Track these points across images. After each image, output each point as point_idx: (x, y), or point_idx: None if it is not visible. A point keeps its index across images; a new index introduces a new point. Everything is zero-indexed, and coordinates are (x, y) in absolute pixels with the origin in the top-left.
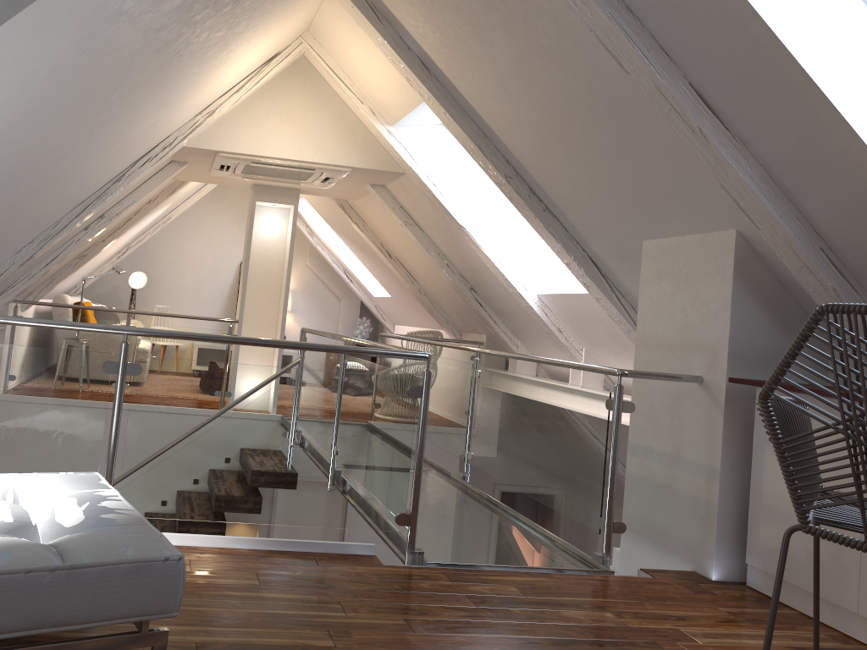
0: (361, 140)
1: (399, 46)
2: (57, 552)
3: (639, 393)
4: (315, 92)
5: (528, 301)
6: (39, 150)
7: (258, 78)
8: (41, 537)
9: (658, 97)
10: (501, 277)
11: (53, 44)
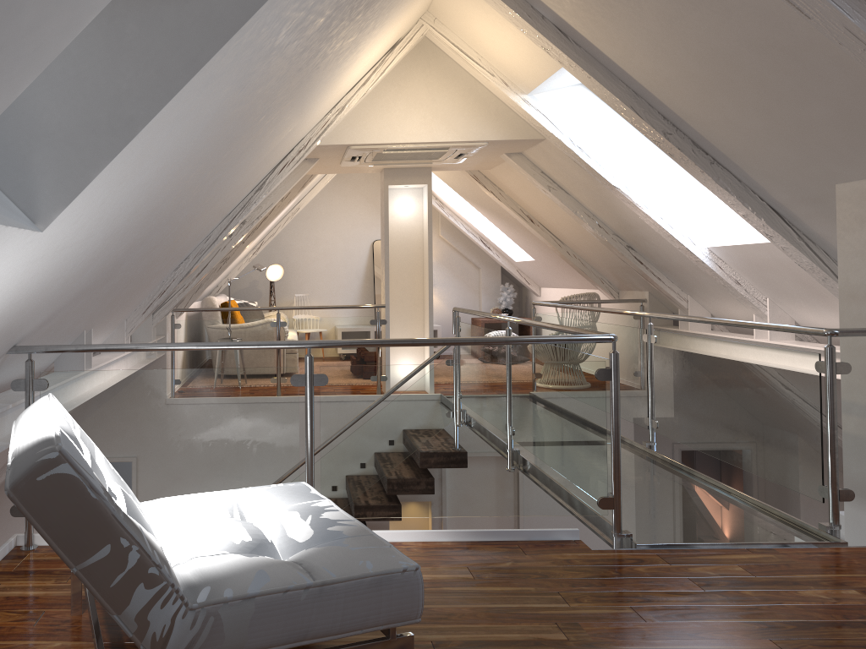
0: (494, 112)
1: (531, 16)
2: (304, 569)
3: (850, 348)
4: (440, 71)
5: (698, 256)
6: (199, 181)
7: (383, 68)
8: (279, 553)
9: (848, 38)
10: (664, 233)
11: (218, 91)
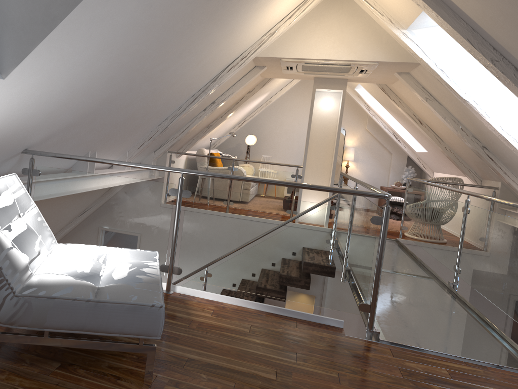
0: (385, 42)
1: None
2: (96, 292)
3: None
4: (350, 11)
5: None
6: (145, 66)
7: (304, 7)
8: (100, 282)
9: None
10: (502, 138)
11: (125, 6)
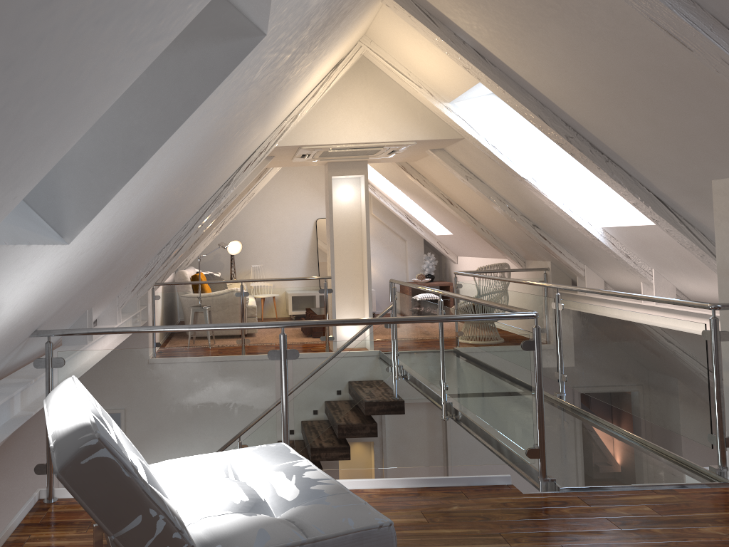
0: (421, 117)
1: (454, 42)
2: (297, 527)
3: (728, 316)
4: (375, 83)
5: (594, 235)
6: (185, 186)
7: (329, 82)
8: (272, 510)
9: (724, 68)
10: (565, 216)
11: (208, 120)
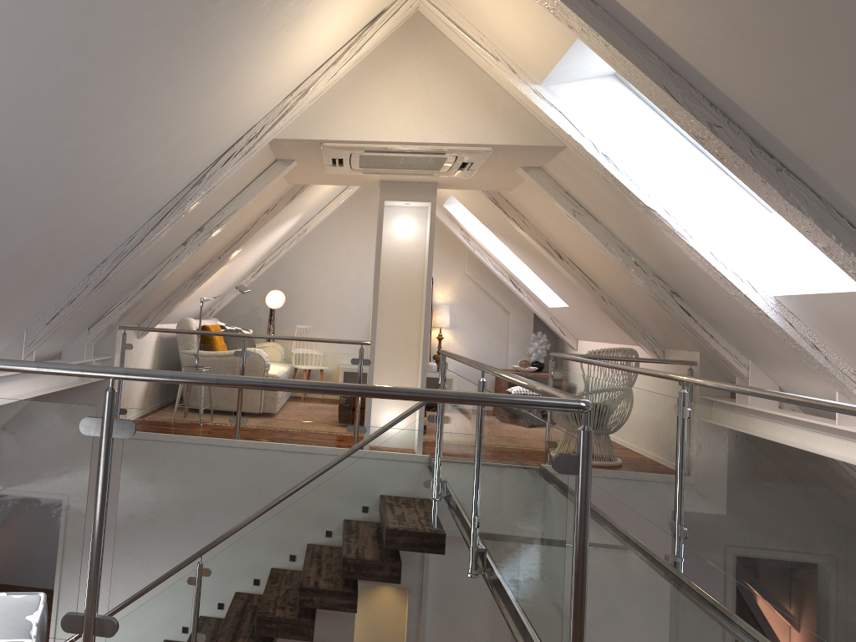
0: (503, 110)
1: None
2: None
3: None
4: (438, 57)
5: (760, 307)
6: (32, 138)
7: (359, 44)
8: None
9: None
10: (715, 274)
11: None
